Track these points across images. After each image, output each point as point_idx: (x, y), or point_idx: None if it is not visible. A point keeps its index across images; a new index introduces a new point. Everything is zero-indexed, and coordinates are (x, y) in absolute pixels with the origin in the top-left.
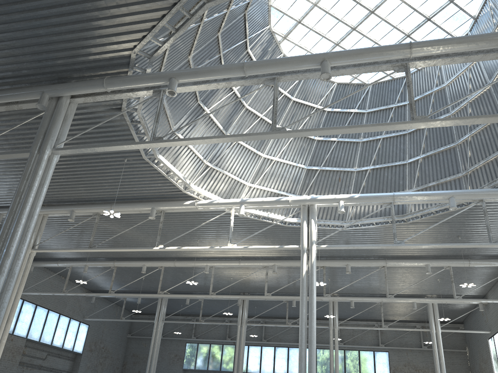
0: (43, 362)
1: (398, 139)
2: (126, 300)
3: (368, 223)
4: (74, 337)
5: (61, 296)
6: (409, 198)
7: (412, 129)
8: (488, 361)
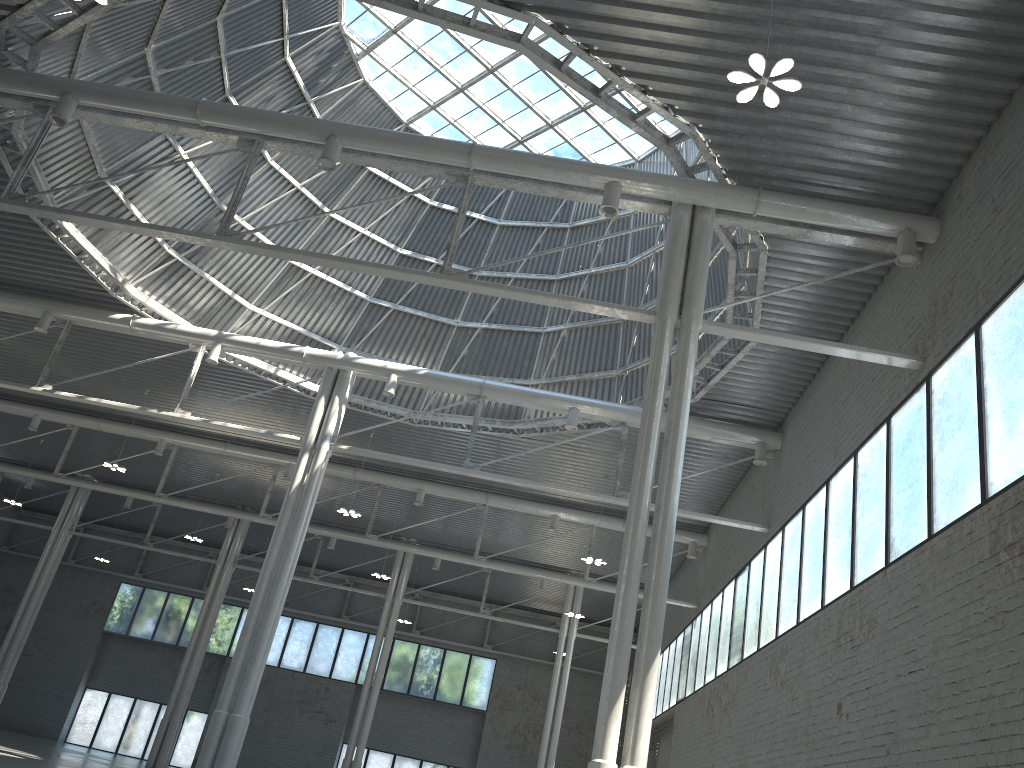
0: None
1: (540, 287)
2: (7, 477)
3: (456, 423)
4: None
5: None
6: (506, 395)
7: (565, 276)
8: None
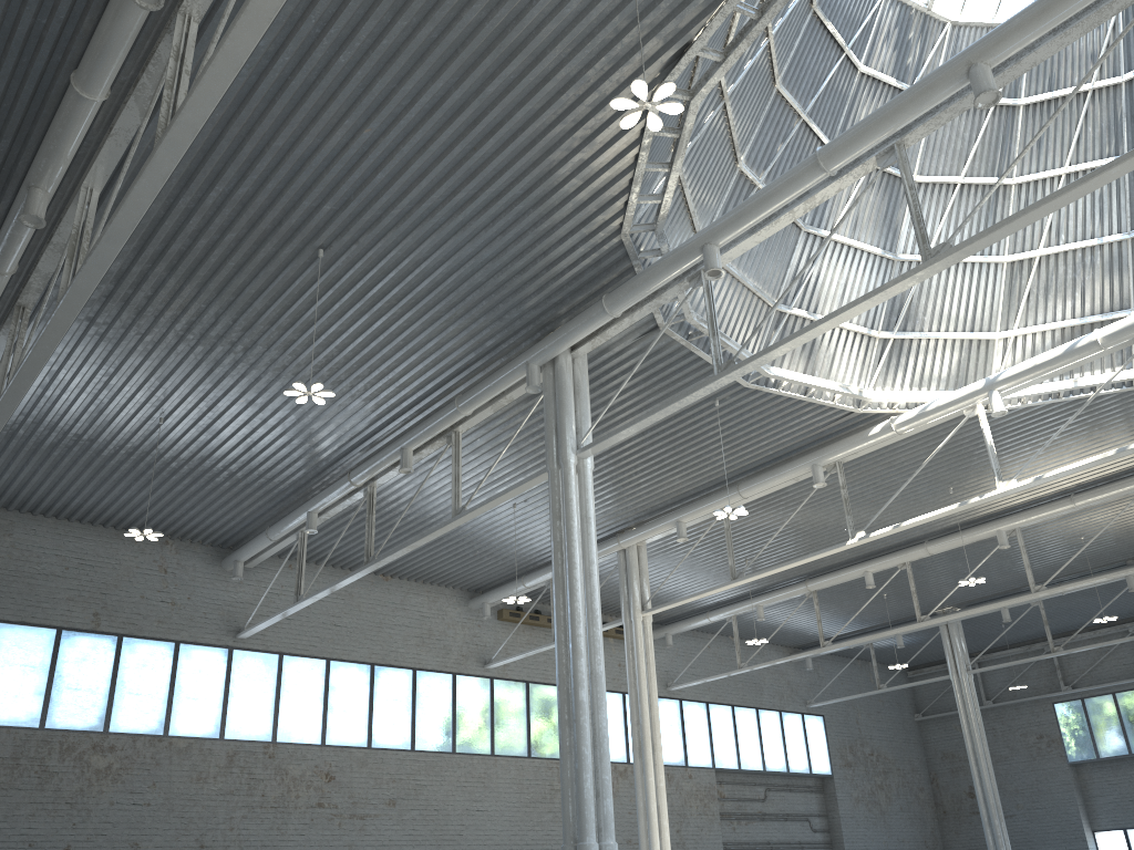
0: (763, 805)
1: None
2: (877, 647)
3: None
4: (802, 747)
5: (745, 675)
6: None
7: None
8: None
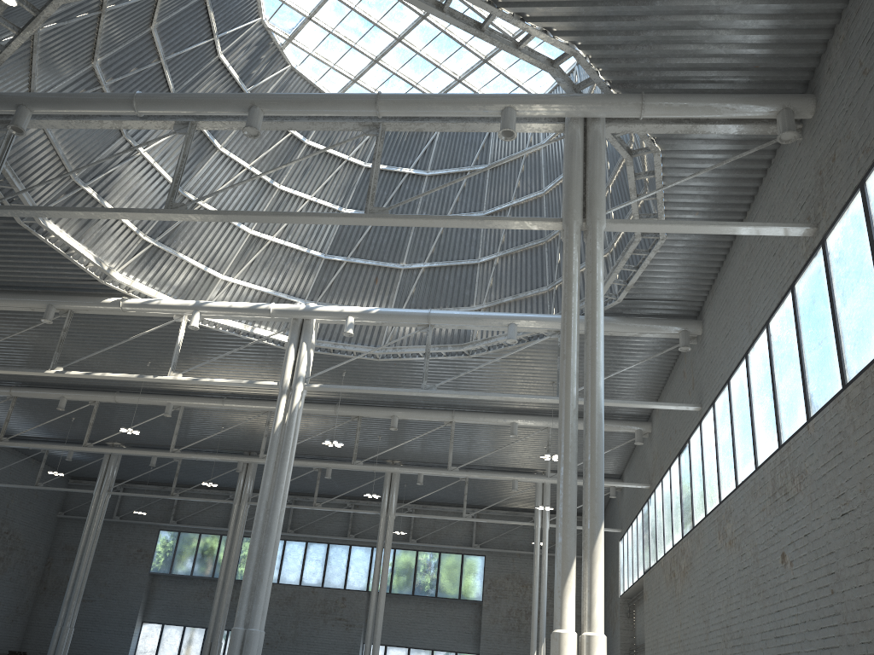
0: None
1: None
2: (53, 454)
3: (414, 353)
4: None
5: None
6: (451, 321)
7: (491, 211)
8: (616, 574)
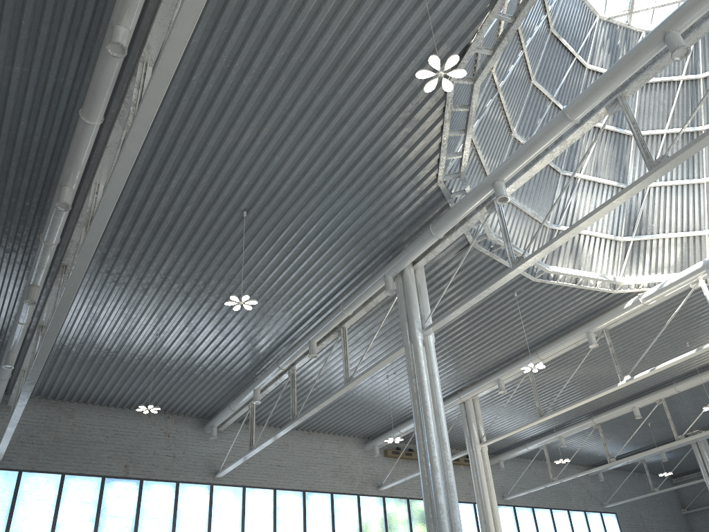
0: None
1: None
2: (647, 462)
3: None
4: None
5: (557, 487)
6: None
7: None
8: None
